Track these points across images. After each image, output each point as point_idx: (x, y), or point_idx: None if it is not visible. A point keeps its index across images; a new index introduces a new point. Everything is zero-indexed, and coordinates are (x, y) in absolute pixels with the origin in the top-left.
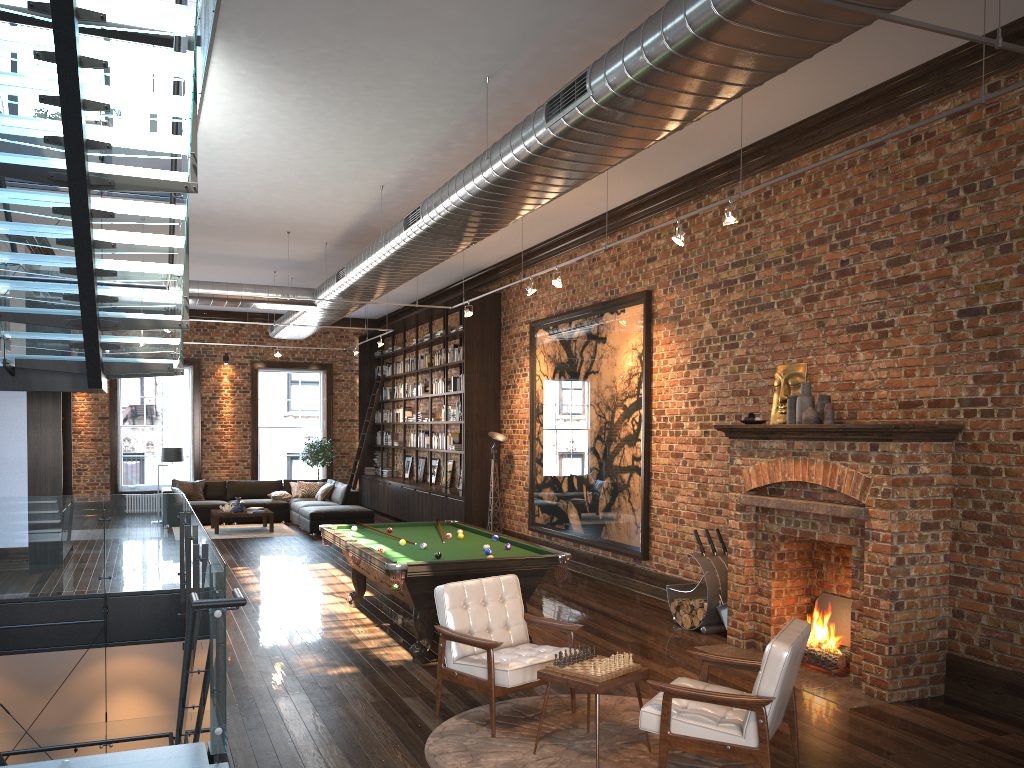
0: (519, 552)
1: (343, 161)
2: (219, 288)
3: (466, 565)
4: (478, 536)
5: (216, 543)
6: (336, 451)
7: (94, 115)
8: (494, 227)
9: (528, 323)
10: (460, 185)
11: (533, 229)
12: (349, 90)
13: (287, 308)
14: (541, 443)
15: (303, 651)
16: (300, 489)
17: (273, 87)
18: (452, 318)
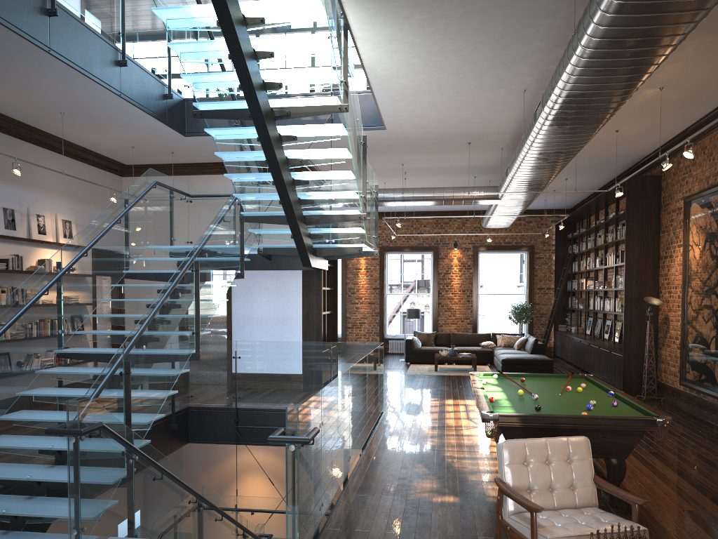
0: (623, 410)
1: (482, 72)
2: (427, 192)
3: (556, 420)
4: (598, 390)
5: (430, 378)
6: (536, 312)
7: (263, 62)
8: (610, 106)
9: (683, 199)
10: (561, 68)
11: (680, 111)
12: (457, 2)
13: (479, 203)
14: (692, 307)
15: (427, 476)
16: (502, 340)
17: (397, 14)
18: (623, 202)
